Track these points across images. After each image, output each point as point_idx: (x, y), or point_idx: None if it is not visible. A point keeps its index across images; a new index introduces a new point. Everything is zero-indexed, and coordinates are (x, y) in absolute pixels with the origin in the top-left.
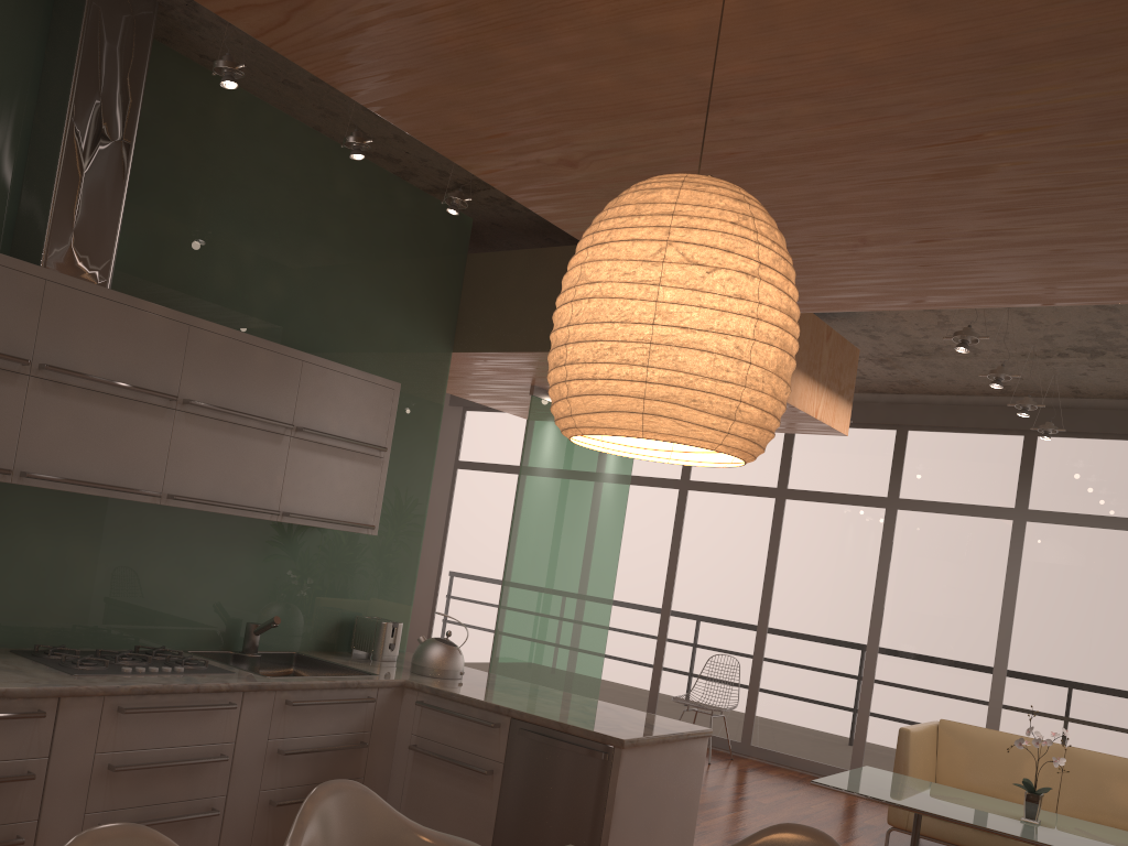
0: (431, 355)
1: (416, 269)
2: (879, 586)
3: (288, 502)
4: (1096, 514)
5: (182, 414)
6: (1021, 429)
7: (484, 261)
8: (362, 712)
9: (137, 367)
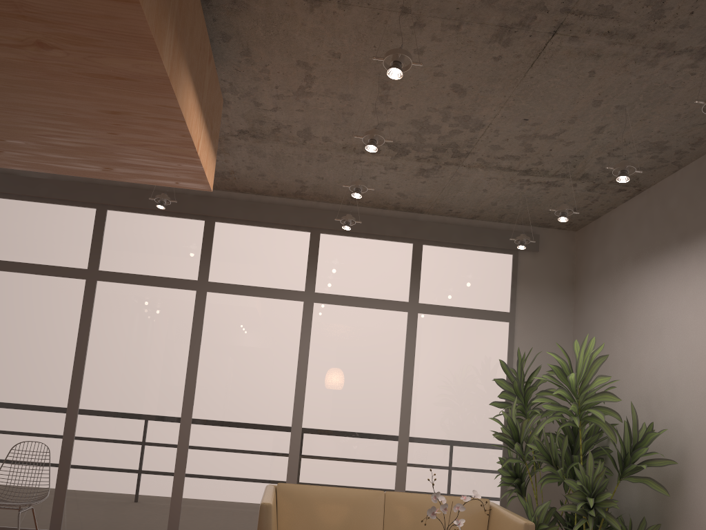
0: None
1: None
2: (192, 362)
3: None
4: (364, 297)
5: None
6: (309, 226)
7: None
8: None
9: None
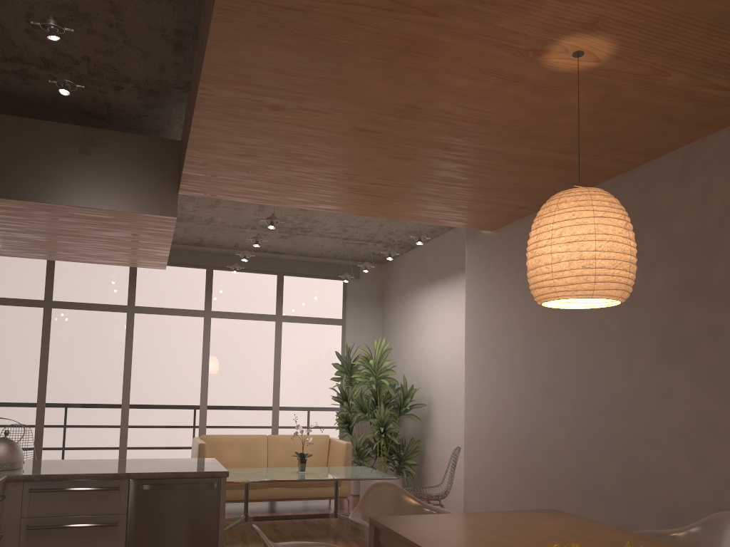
0: None
1: None
2: (127, 362)
3: None
4: (246, 312)
5: None
6: (205, 265)
7: None
8: None
9: None
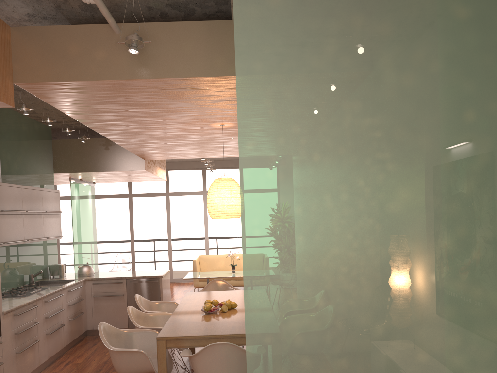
0: (49, 176)
1: (42, 149)
2: (168, 220)
3: (45, 234)
4: None
5: (24, 215)
6: (201, 167)
7: (60, 142)
8: (79, 290)
9: (15, 204)
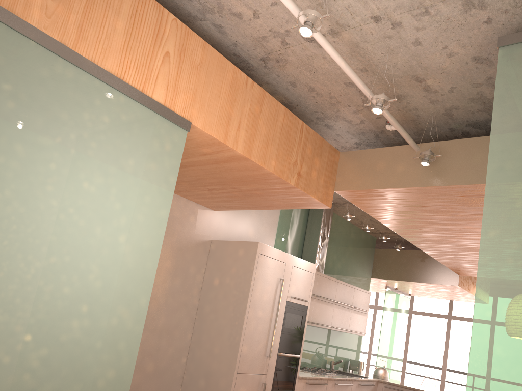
0: (366, 279)
1: (364, 255)
2: None
3: (350, 327)
4: None
5: (335, 305)
6: None
7: (381, 251)
8: (370, 388)
9: (329, 294)
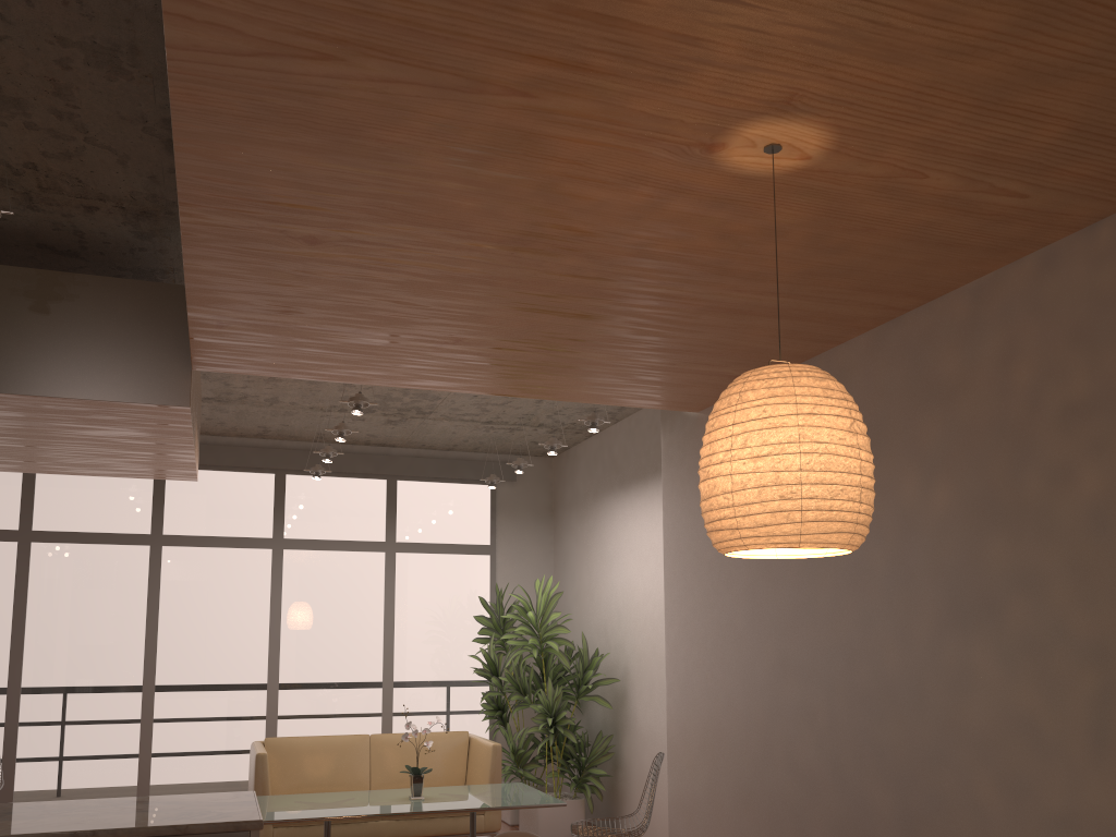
0: None
1: None
2: (151, 623)
3: None
4: (338, 540)
5: None
6: (273, 467)
7: None
8: None
9: None
